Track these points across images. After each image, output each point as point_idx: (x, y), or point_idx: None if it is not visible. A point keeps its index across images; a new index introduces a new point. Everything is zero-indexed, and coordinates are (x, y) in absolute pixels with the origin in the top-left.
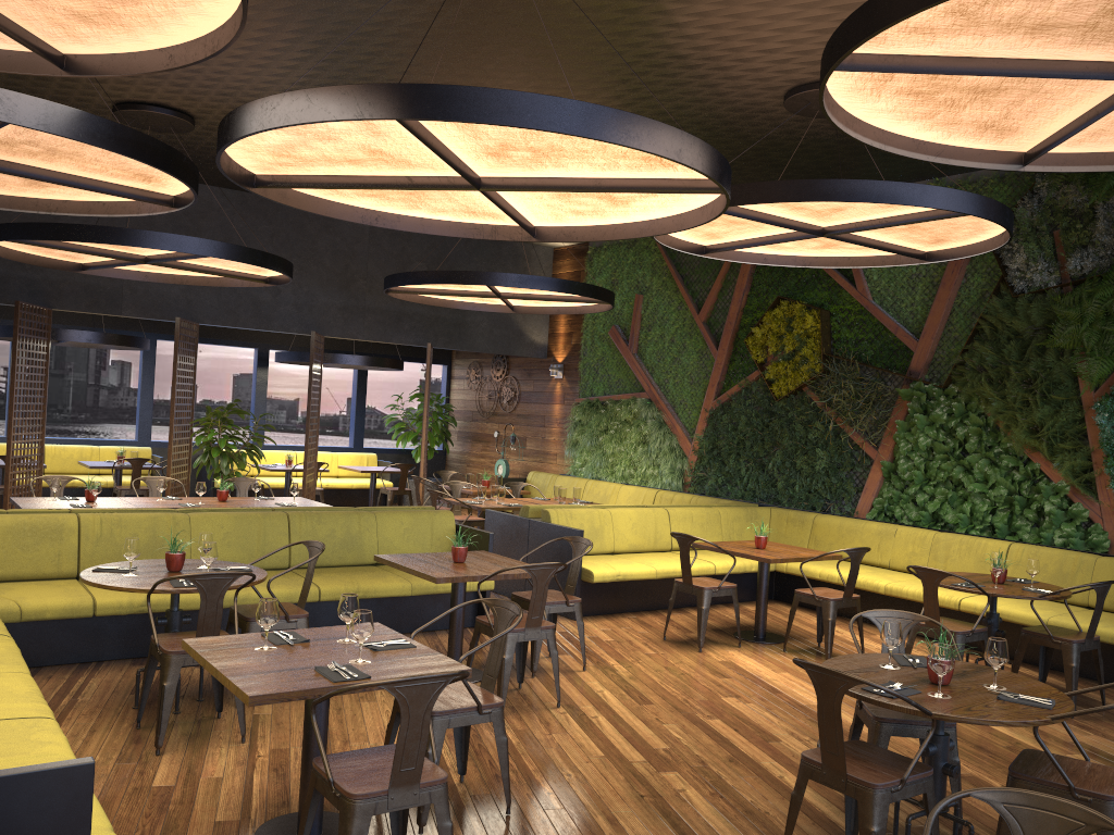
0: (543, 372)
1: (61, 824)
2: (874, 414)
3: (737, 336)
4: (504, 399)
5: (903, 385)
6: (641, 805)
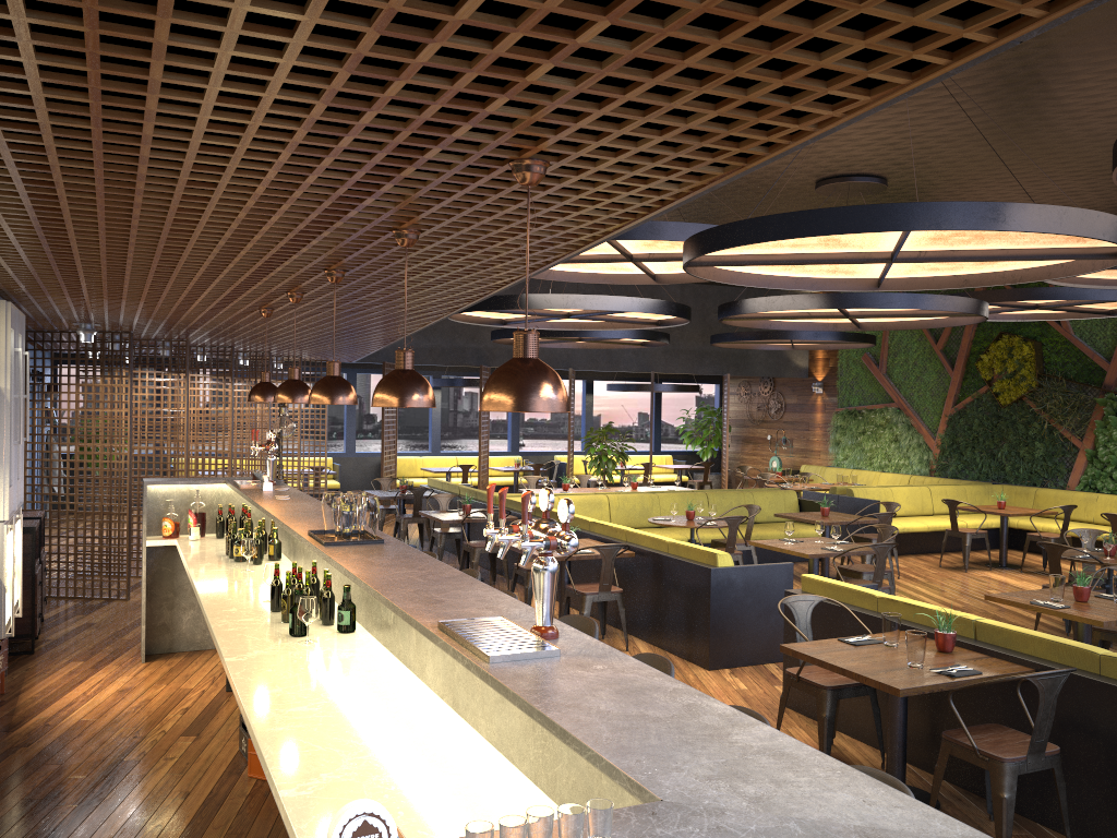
0: (805, 388)
1: (785, 582)
2: (1078, 416)
3: (968, 360)
4: (771, 410)
5: (1099, 395)
6: None
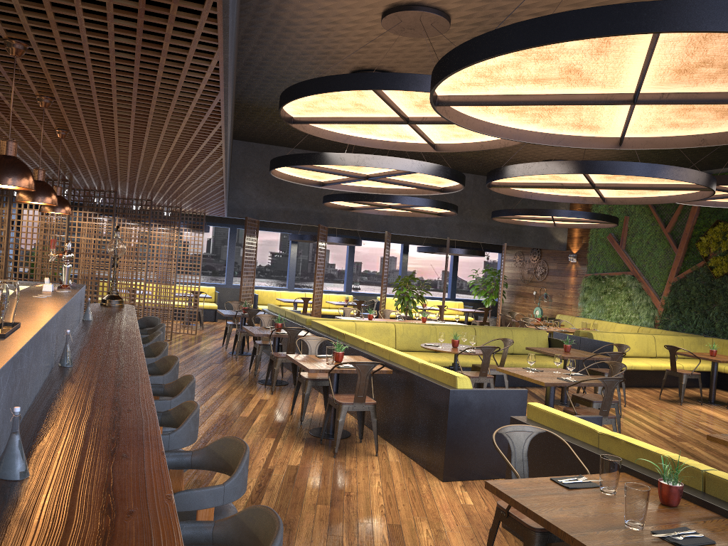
0: (563, 258)
1: (519, 406)
2: None
3: (689, 241)
4: (538, 273)
5: None
6: (675, 449)
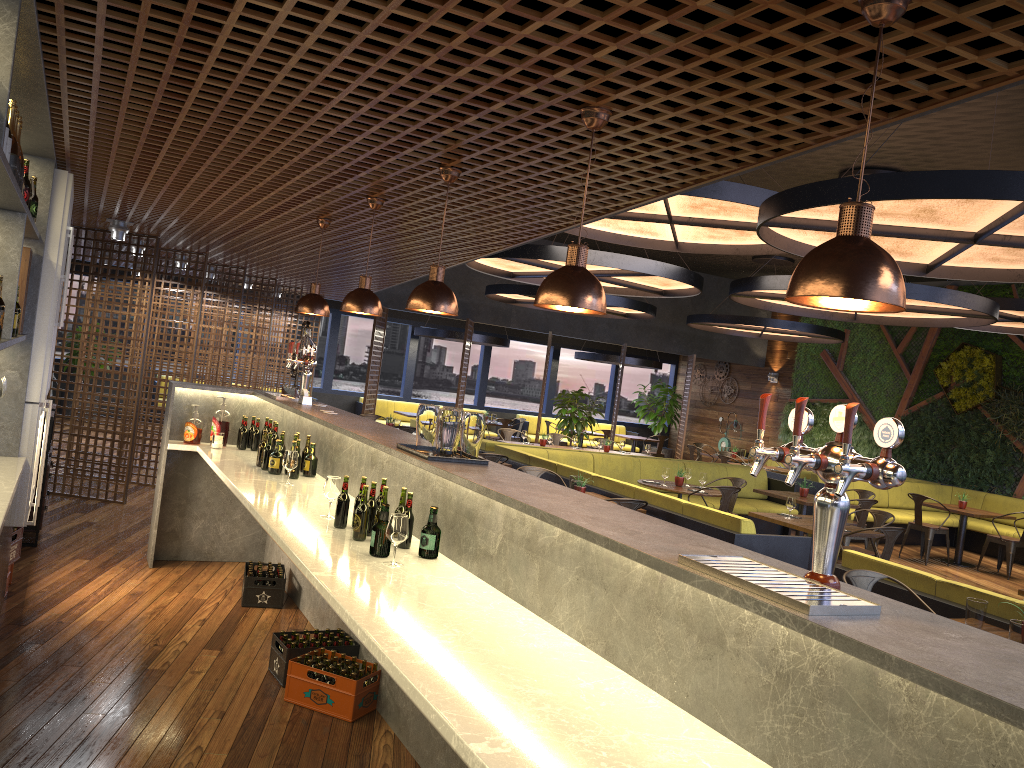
0: (760, 377)
1: (802, 556)
2: None
3: (926, 366)
4: (724, 394)
5: None
6: None
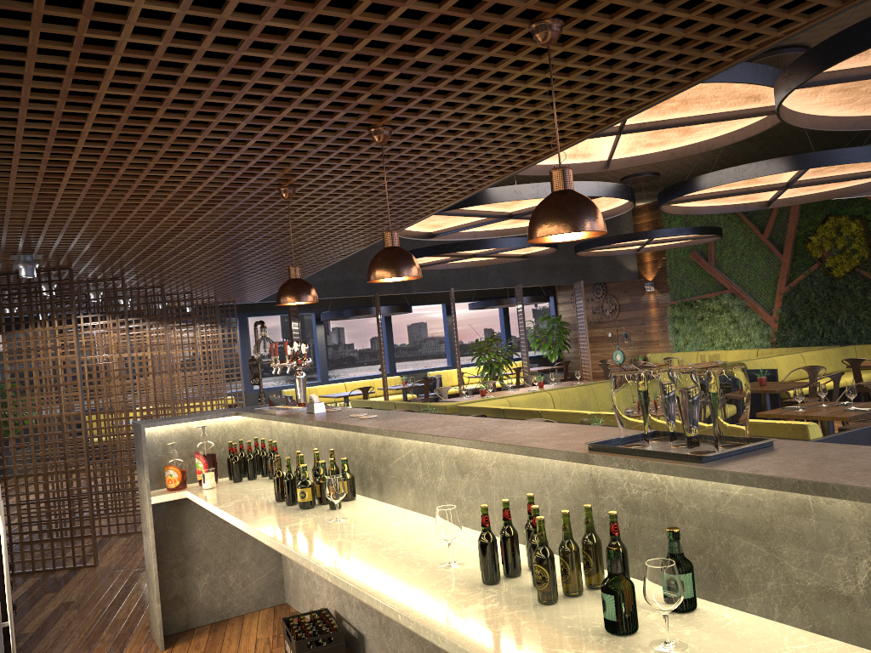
0: (637, 289)
1: None
2: None
3: (794, 244)
4: (606, 311)
5: None
6: None
